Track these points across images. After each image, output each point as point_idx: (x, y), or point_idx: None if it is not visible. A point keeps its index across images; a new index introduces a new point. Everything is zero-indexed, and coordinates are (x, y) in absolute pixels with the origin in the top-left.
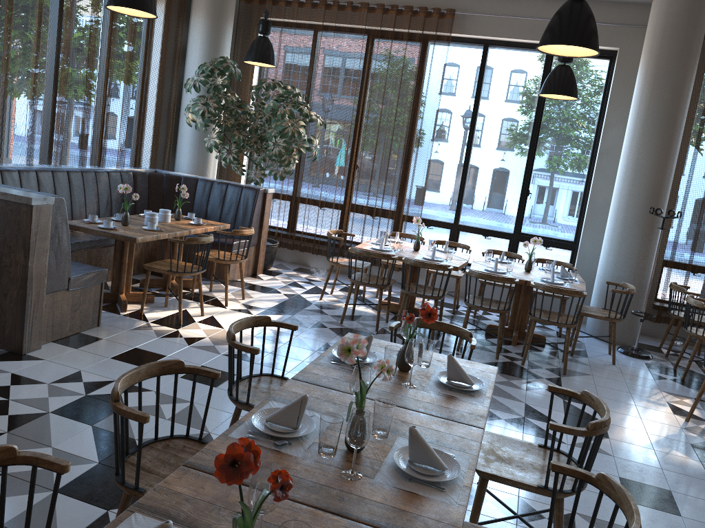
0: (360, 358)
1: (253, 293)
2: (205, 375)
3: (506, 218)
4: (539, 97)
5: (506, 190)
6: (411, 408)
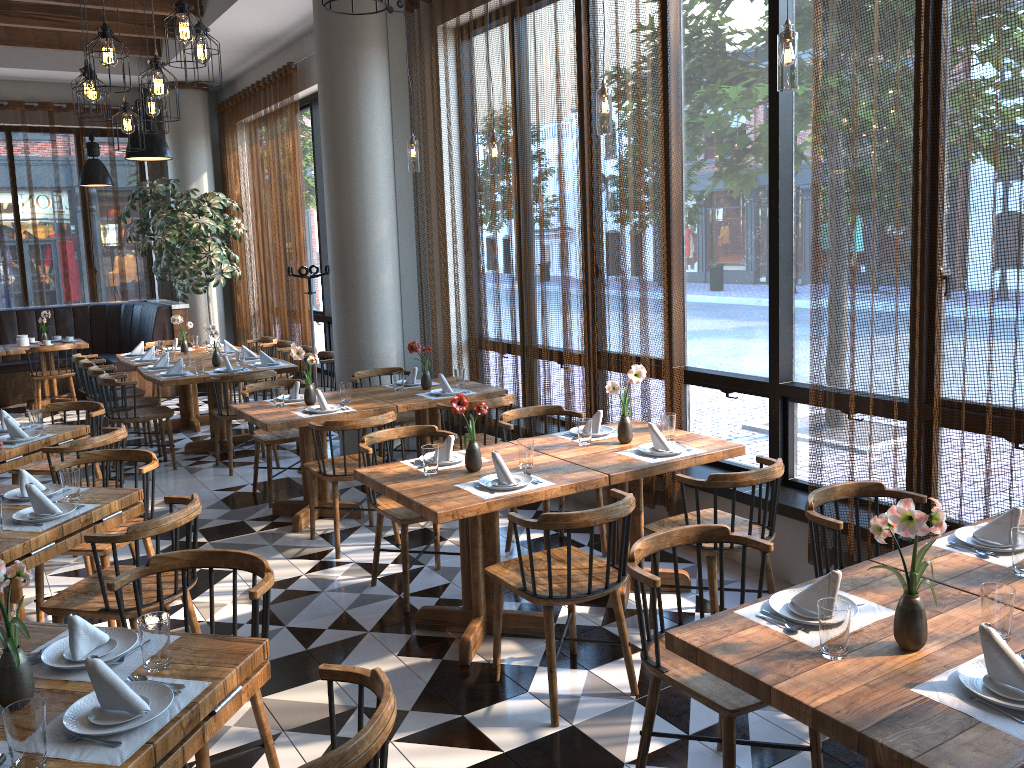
0: None
1: None
2: None
3: None
4: None
5: None
6: None
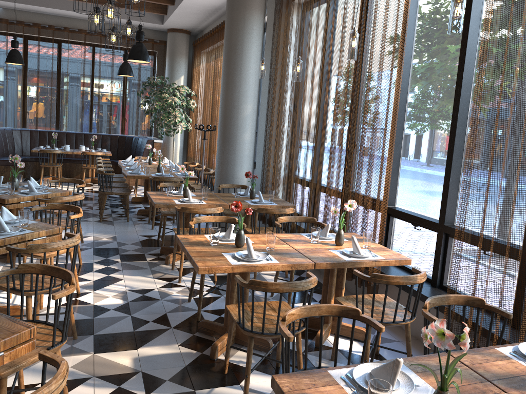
0: None
1: None
2: None
3: None
4: None
5: None
6: None
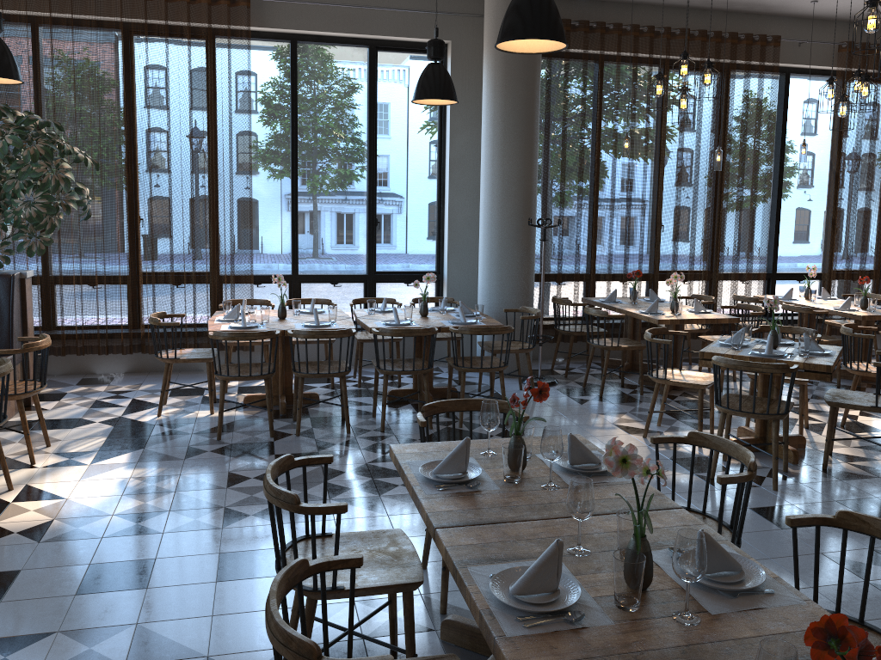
0: (460, 472)
1: (54, 434)
2: (342, 566)
3: (355, 257)
4: (370, 104)
5: (349, 223)
6: (597, 513)
